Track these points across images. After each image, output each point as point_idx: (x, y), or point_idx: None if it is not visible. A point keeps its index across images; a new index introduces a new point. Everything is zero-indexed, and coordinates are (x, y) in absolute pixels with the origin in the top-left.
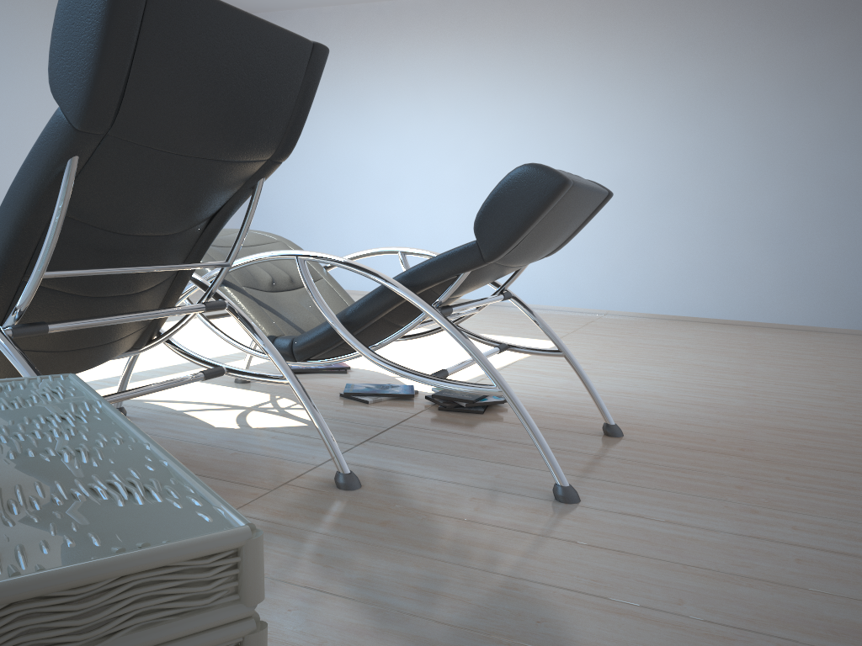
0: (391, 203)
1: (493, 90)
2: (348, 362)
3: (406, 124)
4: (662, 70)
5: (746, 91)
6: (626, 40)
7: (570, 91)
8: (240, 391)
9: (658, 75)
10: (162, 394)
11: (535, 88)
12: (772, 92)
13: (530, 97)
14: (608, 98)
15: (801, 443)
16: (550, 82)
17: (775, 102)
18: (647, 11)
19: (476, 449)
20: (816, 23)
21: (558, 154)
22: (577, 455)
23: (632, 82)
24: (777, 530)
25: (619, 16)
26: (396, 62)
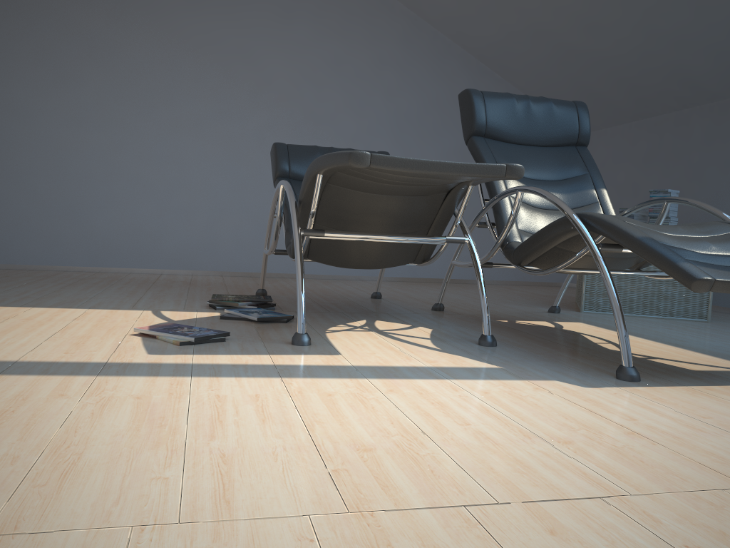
0: None
1: None
2: (105, 335)
3: None
4: None
5: None
6: None
7: None
8: (338, 339)
9: None
10: (409, 350)
11: None
12: None
13: None
14: None
15: (219, 285)
16: None
17: None
18: None
19: (342, 304)
20: None
21: None
22: (314, 297)
23: None
24: (350, 290)
25: None
26: None
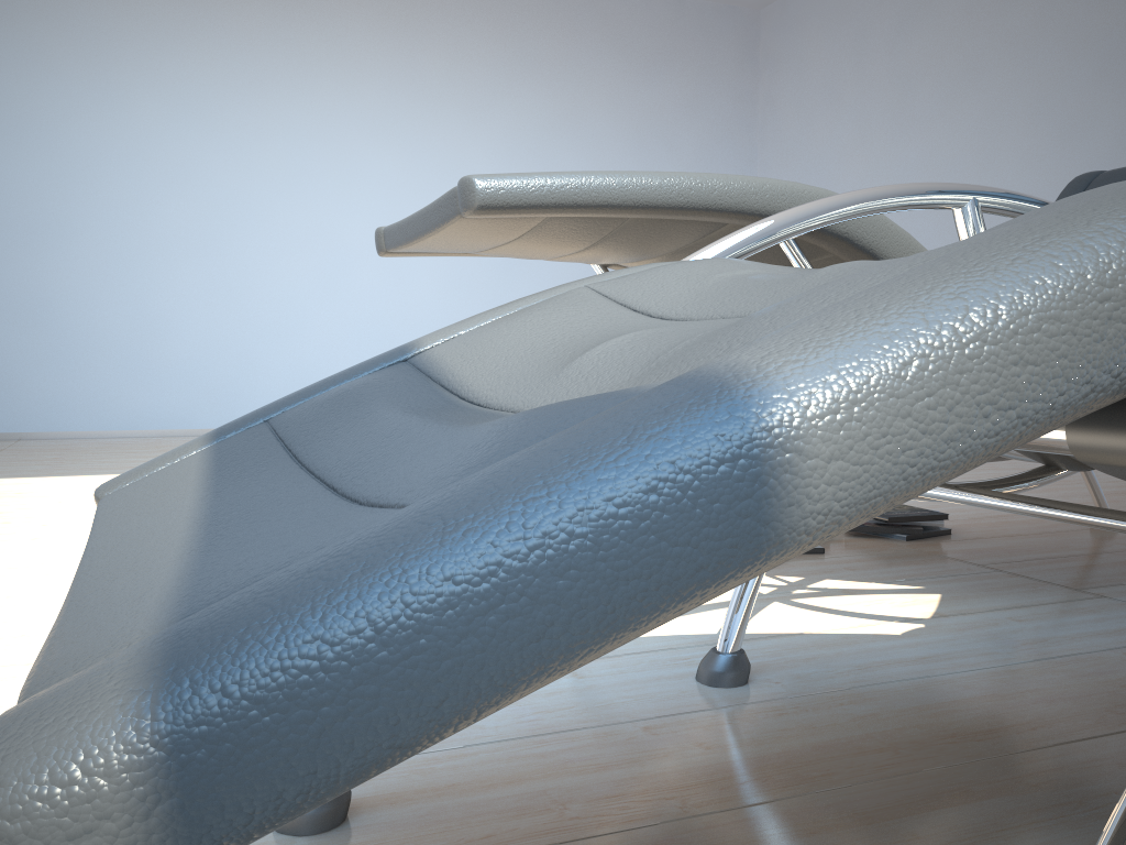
0: (47, 264)
1: (244, 82)
2: None
3: (71, 118)
4: (496, 91)
5: (594, 133)
6: (447, 42)
7: (371, 101)
8: None
9: (492, 97)
10: None
11: (317, 89)
12: (621, 138)
13: (309, 101)
14: (427, 120)
15: None
16: (339, 83)
17: (625, 151)
18: (472, 7)
19: None
20: (659, 64)
21: (360, 194)
22: None
23: (459, 102)
24: None
25: (434, 5)
26: (40, 1)
